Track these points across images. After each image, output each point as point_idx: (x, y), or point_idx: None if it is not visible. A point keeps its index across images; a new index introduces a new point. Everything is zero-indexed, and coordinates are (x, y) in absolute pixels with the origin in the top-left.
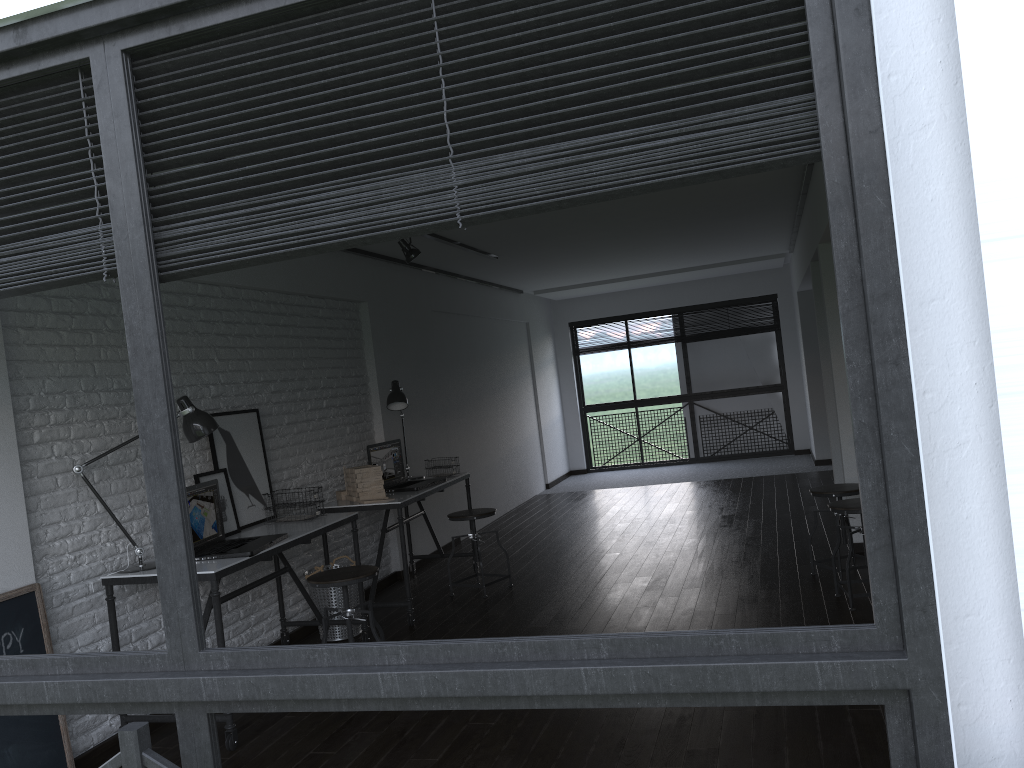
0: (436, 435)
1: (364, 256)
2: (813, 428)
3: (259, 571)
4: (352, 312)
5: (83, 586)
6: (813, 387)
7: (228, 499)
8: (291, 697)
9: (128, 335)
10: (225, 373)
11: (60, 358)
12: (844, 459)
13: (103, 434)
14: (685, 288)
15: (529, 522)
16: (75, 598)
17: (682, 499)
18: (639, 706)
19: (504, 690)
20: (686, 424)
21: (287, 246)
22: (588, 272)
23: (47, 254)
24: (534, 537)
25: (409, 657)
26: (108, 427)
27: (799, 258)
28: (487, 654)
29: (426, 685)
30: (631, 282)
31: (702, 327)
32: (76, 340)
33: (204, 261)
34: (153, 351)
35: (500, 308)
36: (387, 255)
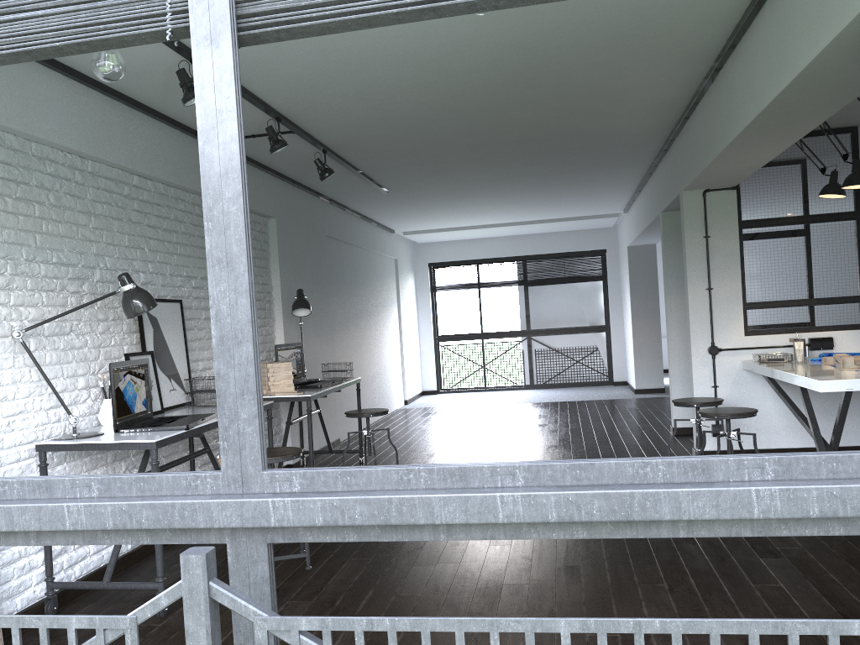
0: (325, 346)
1: (275, 176)
2: (634, 362)
3: (174, 453)
4: (262, 225)
5: (15, 452)
6: (636, 328)
7: (154, 380)
8: (384, 522)
9: (198, 100)
10: (153, 263)
11: (4, 224)
12: (694, 378)
13: (41, 304)
14: (530, 240)
15: (398, 429)
16: (6, 463)
17: (529, 415)
18: (807, 534)
19: (654, 514)
20: (524, 356)
21: (400, 6)
22: (455, 216)
23: (95, 7)
24: (407, 441)
25: (528, 478)
26: (46, 298)
27: (639, 214)
28: (625, 475)
29: (557, 508)
30: (487, 230)
31: (542, 274)
32: (20, 209)
33: (295, 21)
34: (229, 119)
35: (377, 243)
36: (294, 179)
